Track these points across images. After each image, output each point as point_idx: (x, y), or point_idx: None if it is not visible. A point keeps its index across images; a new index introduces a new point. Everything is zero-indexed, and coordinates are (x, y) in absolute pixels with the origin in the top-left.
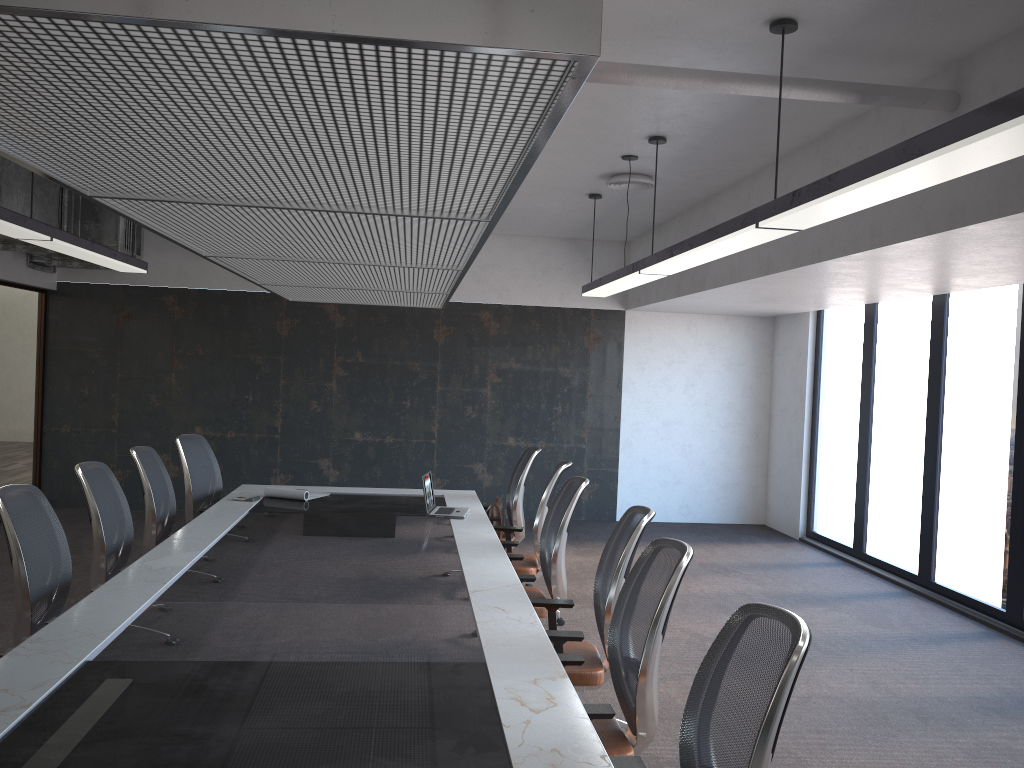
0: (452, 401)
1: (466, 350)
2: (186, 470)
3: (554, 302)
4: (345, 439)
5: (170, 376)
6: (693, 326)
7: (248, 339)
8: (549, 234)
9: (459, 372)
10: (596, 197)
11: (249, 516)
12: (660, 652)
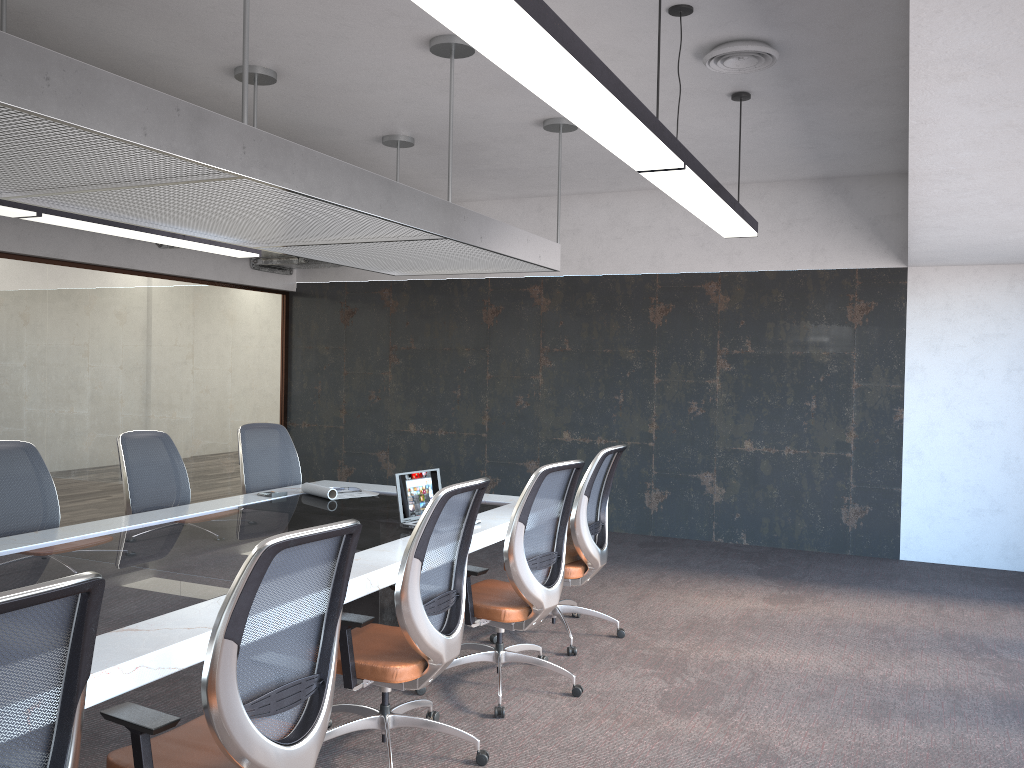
0: (672, 395)
1: (688, 332)
2: (241, 460)
3: (802, 264)
4: (553, 439)
5: (387, 372)
6: (1019, 282)
7: (455, 330)
8: (785, 174)
9: (680, 359)
10: (740, 97)
11: (215, 512)
12: (656, 766)
